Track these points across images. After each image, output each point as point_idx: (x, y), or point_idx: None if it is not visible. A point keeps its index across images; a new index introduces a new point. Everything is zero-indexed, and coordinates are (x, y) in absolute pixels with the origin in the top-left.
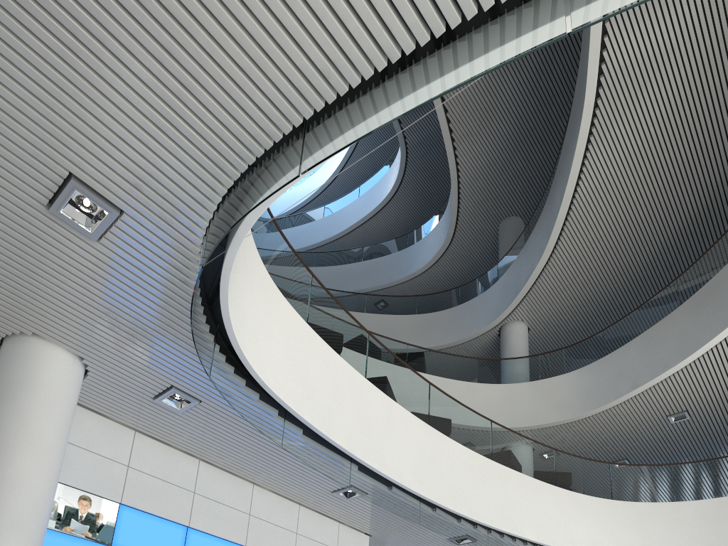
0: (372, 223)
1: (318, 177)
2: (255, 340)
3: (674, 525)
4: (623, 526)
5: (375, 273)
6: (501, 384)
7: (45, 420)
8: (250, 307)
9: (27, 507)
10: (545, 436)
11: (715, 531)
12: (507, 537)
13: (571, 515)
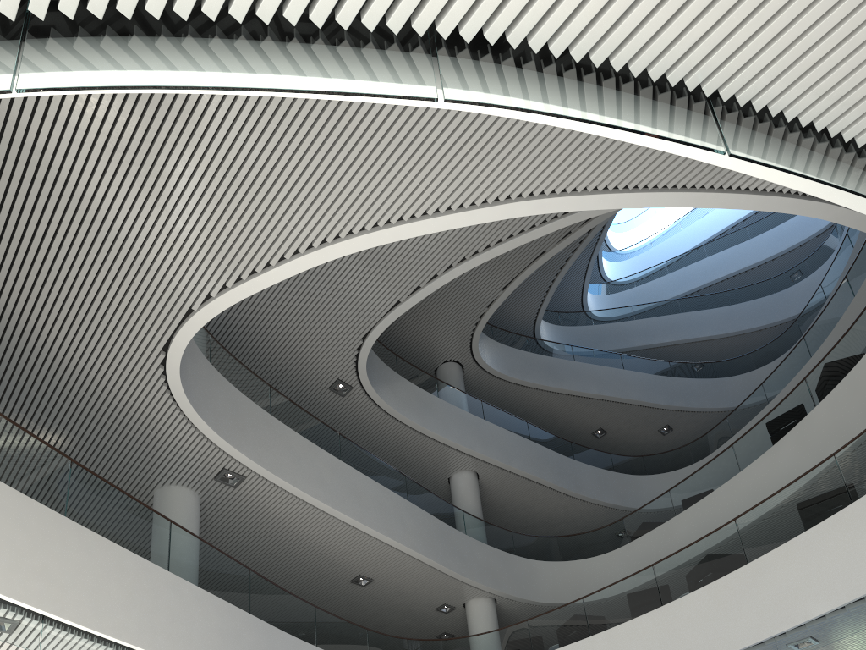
0: None
1: None
2: None
3: None
4: None
5: None
6: None
7: None
8: None
9: None
10: None
11: None
12: (805, 627)
13: None
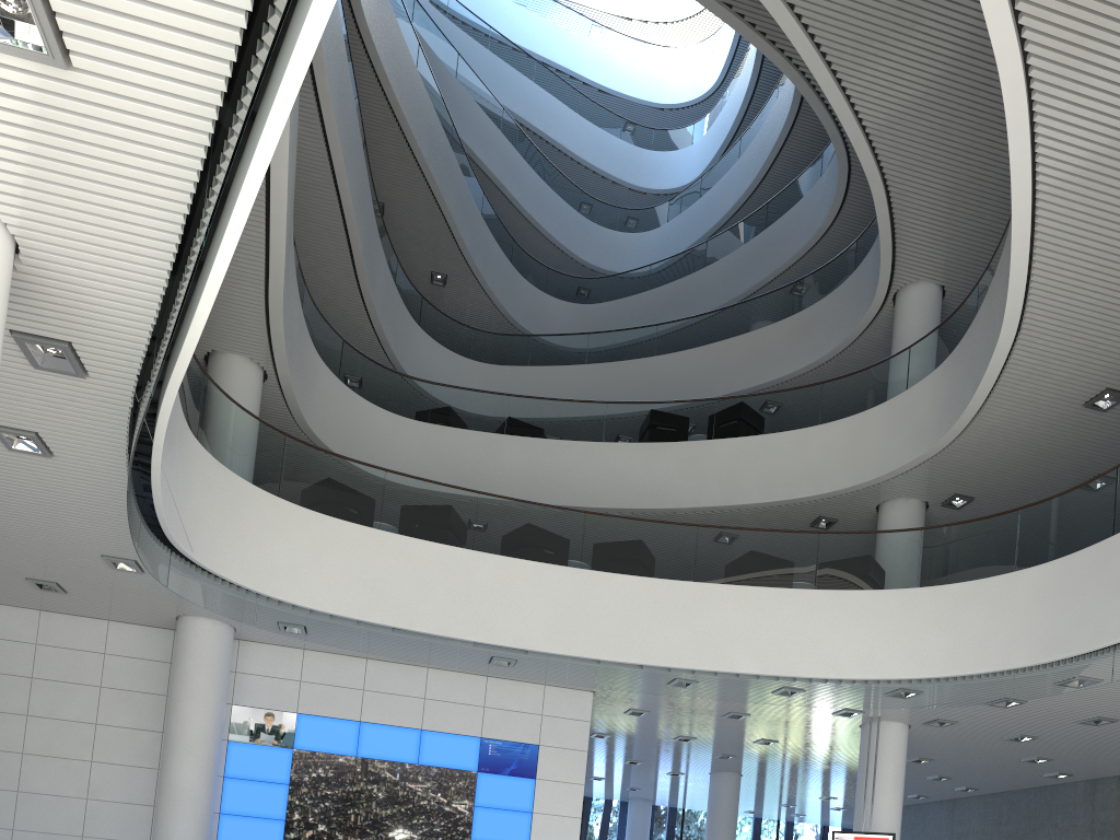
0: (791, 146)
1: (741, 83)
2: (296, 578)
3: (1001, 612)
4: (924, 626)
5: (777, 246)
6: (848, 418)
7: (198, 674)
8: (283, 555)
9: (193, 738)
10: (918, 482)
11: (1053, 613)
12: (719, 675)
13: (831, 626)
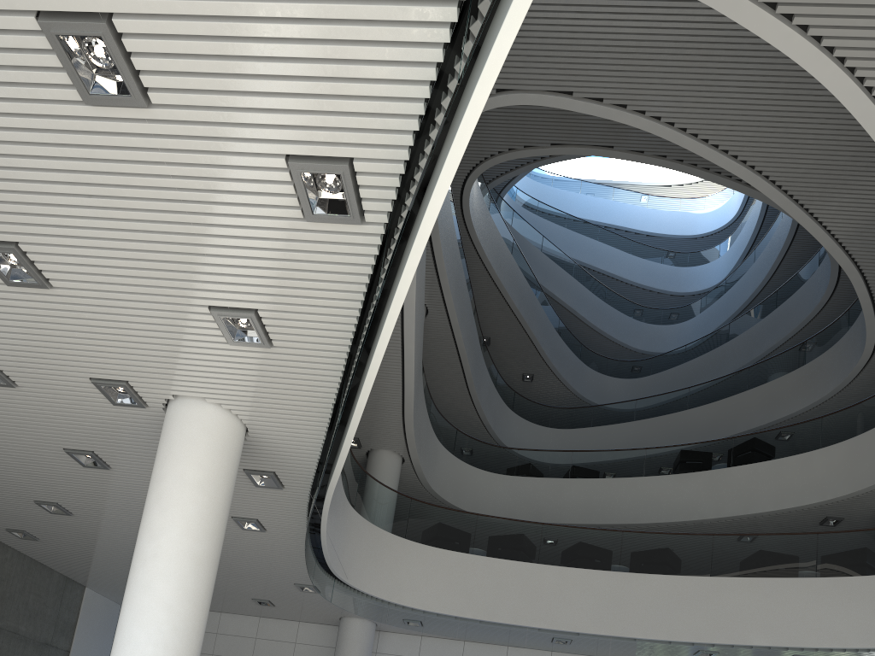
0: (794, 249)
1: (754, 211)
2: (414, 590)
3: None
4: None
5: (785, 319)
6: (844, 441)
7: (350, 655)
8: (406, 576)
9: None
10: None
11: None
12: (735, 647)
13: (832, 606)
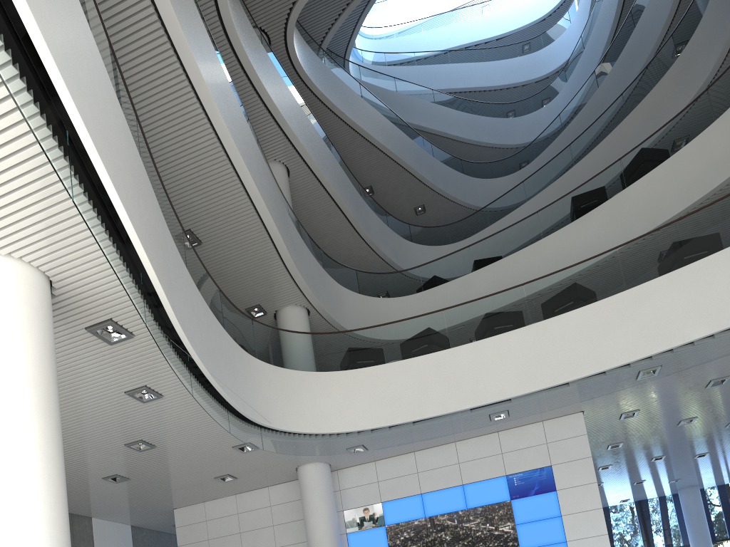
0: None
1: None
2: (341, 416)
3: None
4: None
5: (647, 33)
6: None
7: (313, 498)
8: (329, 405)
9: (320, 537)
10: None
11: None
12: (675, 351)
13: None
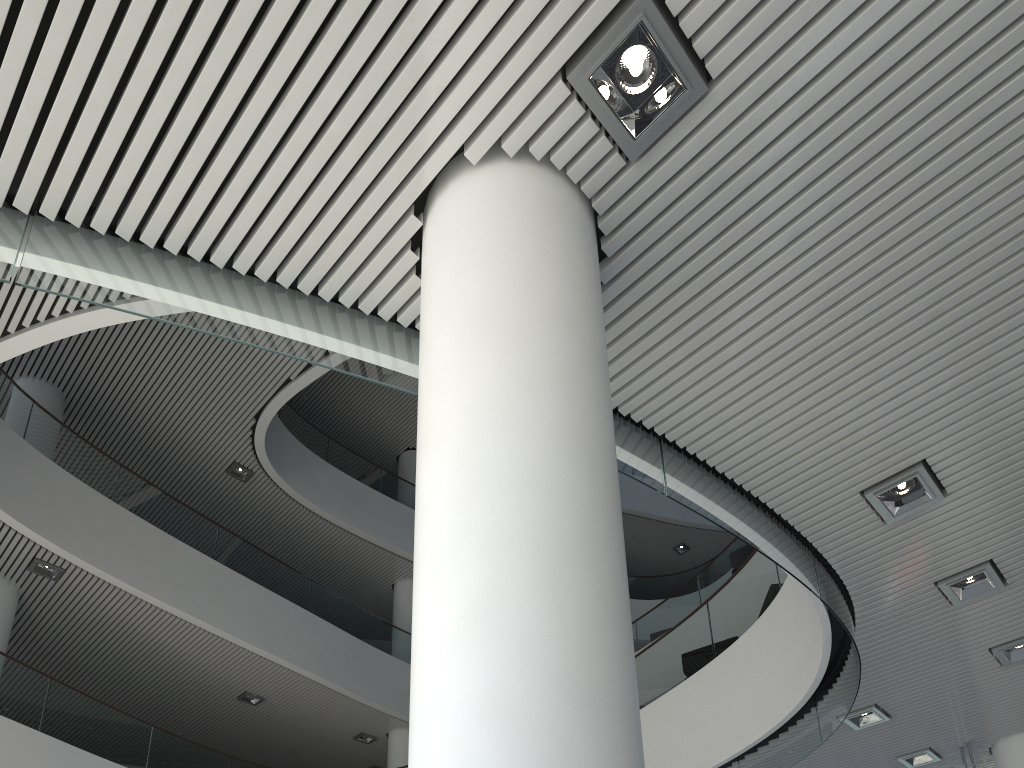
0: None
1: None
2: None
3: None
4: (788, 636)
5: None
6: None
7: None
8: None
9: None
10: None
11: None
12: None
13: (729, 692)
